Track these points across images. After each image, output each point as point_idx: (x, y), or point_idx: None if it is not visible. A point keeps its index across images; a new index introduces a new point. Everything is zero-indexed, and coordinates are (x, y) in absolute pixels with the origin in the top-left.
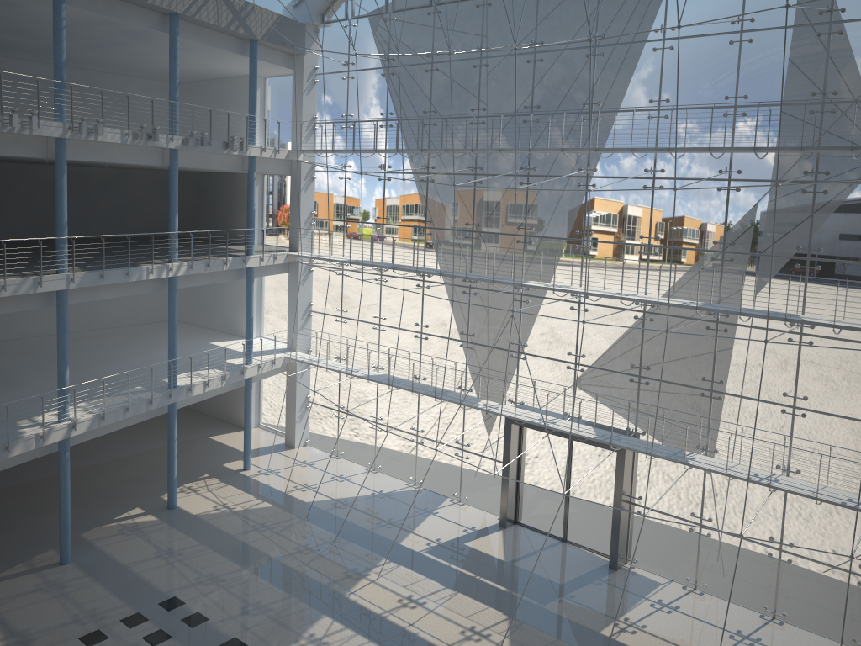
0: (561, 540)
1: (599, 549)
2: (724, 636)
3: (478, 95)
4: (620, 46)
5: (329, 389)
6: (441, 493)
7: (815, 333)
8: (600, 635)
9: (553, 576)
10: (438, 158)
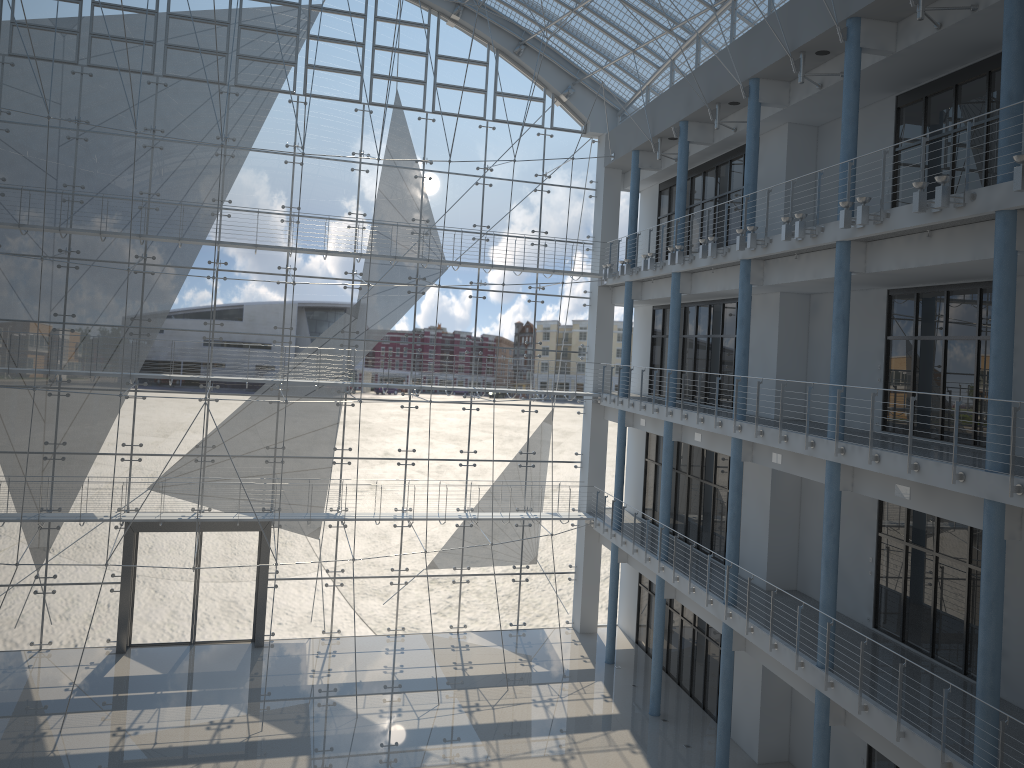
0: (189, 644)
1: (235, 637)
2: (382, 654)
3: (73, 170)
4: (252, 152)
5: None
6: (7, 649)
7: (419, 399)
8: (310, 685)
9: (222, 668)
10: (8, 235)
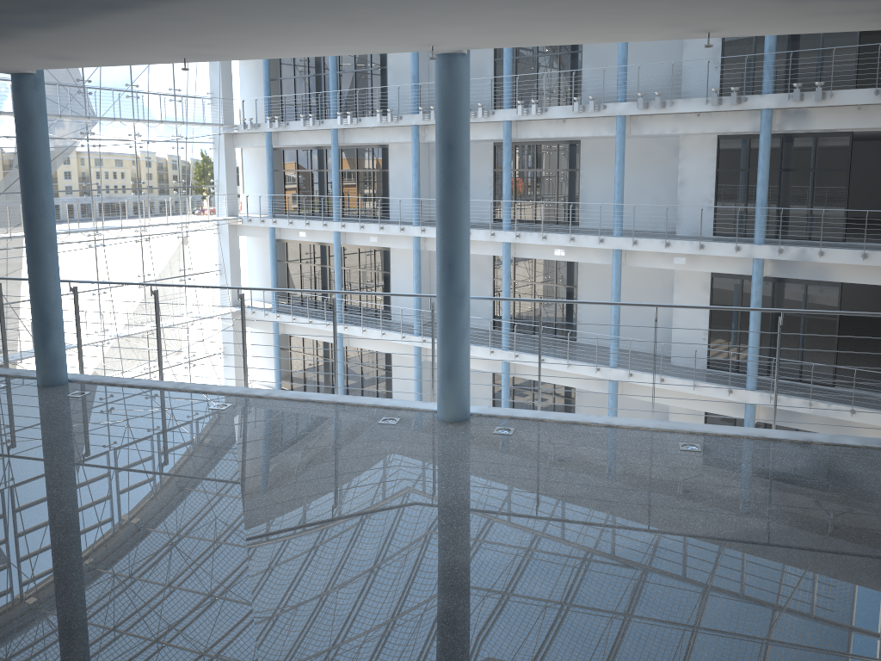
0: None
1: None
2: None
3: None
4: None
5: None
6: None
7: (102, 238)
8: None
9: None
10: None
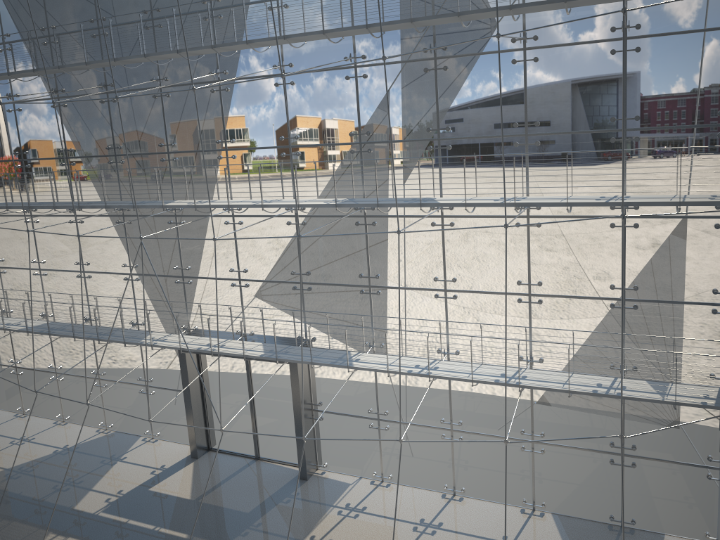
0: (254, 458)
1: (291, 460)
2: (408, 530)
3: (94, 4)
4: None
5: (1, 345)
6: (133, 433)
7: (454, 214)
8: None
9: (241, 505)
10: (66, 79)
